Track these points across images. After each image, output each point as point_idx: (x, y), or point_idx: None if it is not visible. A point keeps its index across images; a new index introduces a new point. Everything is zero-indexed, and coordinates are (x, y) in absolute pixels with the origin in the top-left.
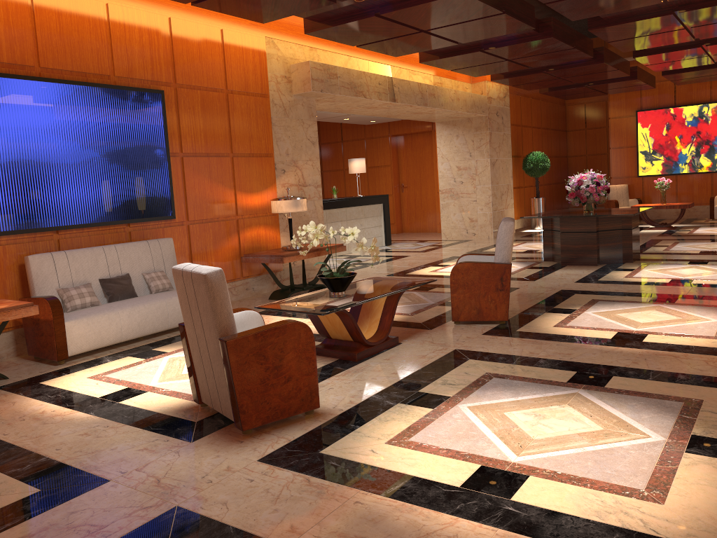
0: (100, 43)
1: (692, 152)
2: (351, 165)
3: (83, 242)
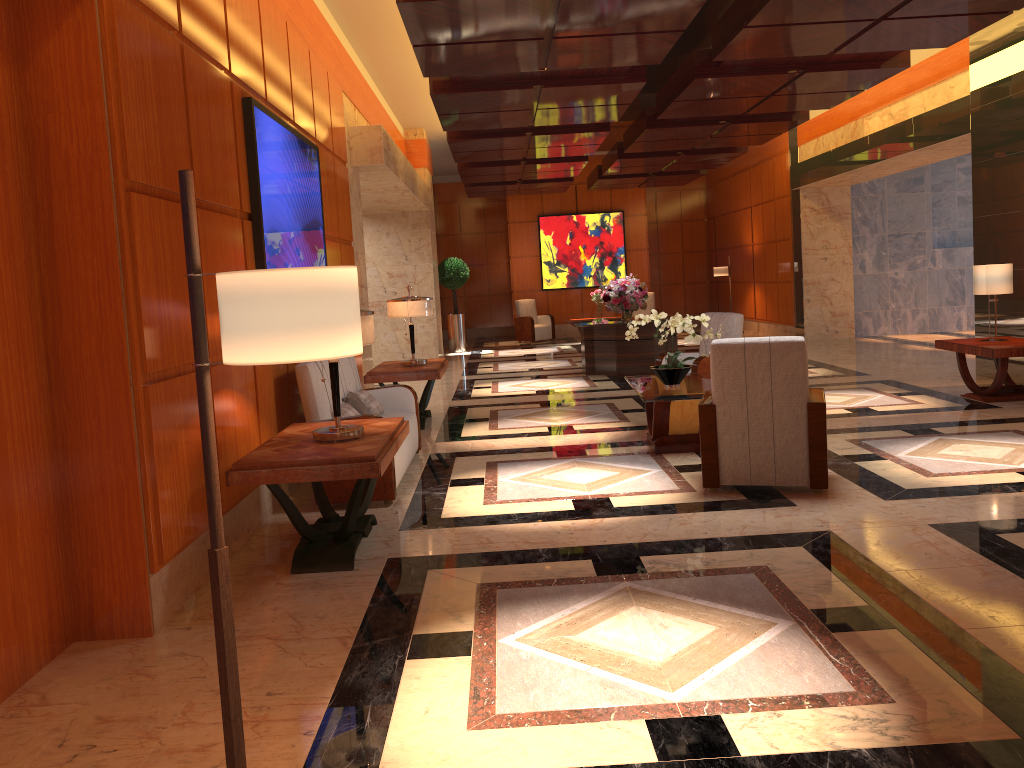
0: (287, 76)
1: (597, 264)
2: None
3: None
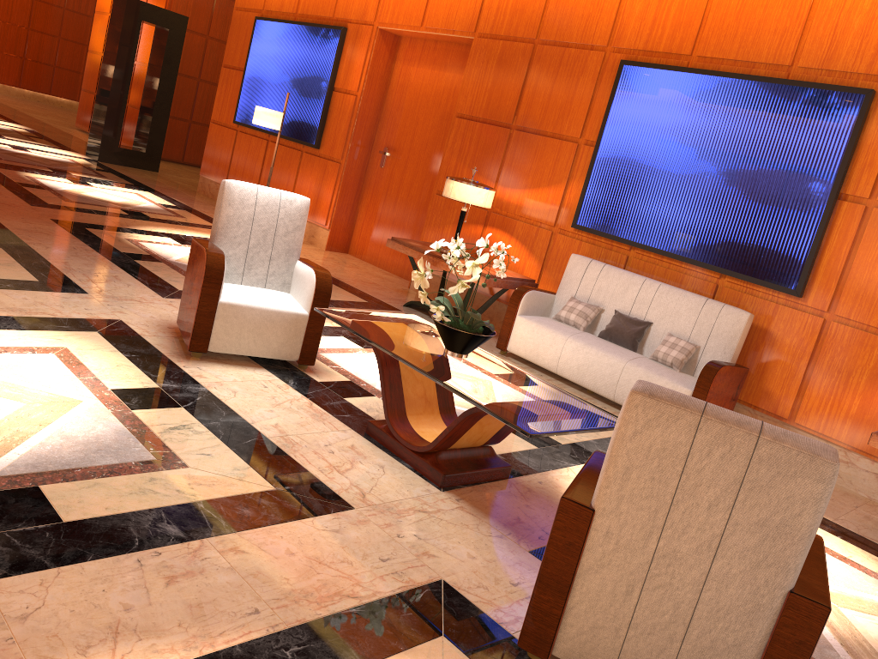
0: (793, 20)
1: None
2: None
3: (656, 272)
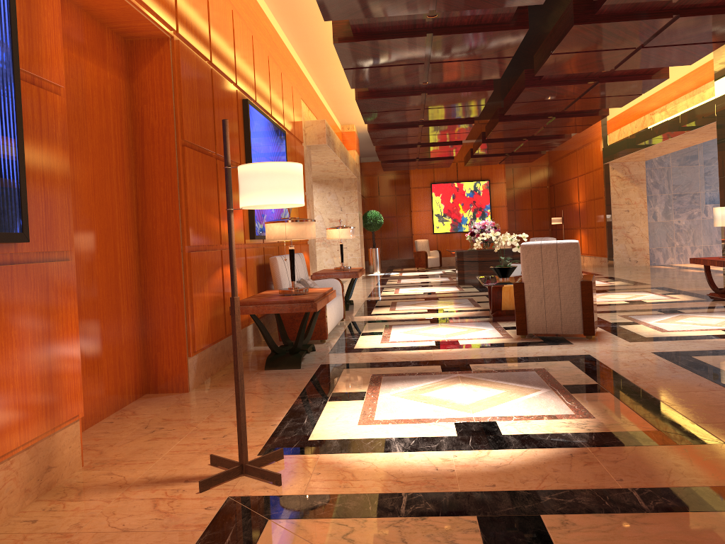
0: (268, 87)
1: (471, 216)
2: None
3: (269, 251)
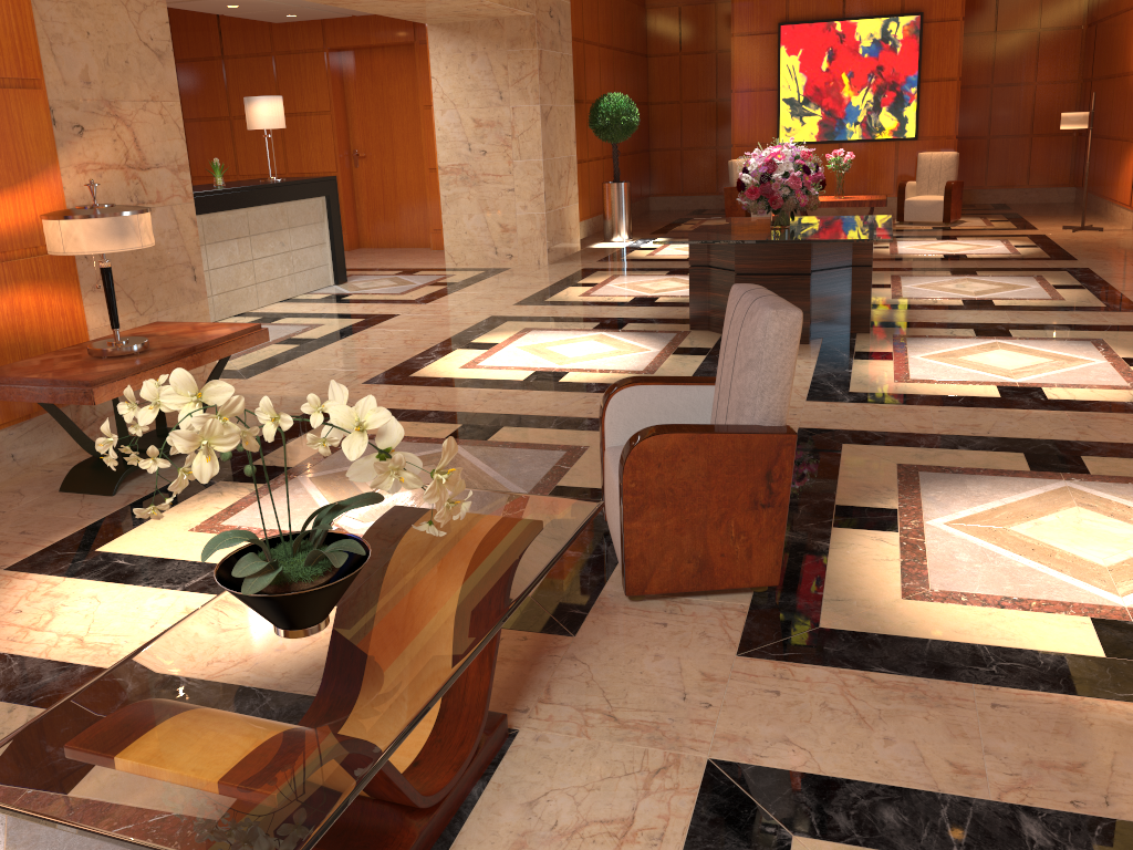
0: None
1: (869, 103)
2: (253, 112)
3: None
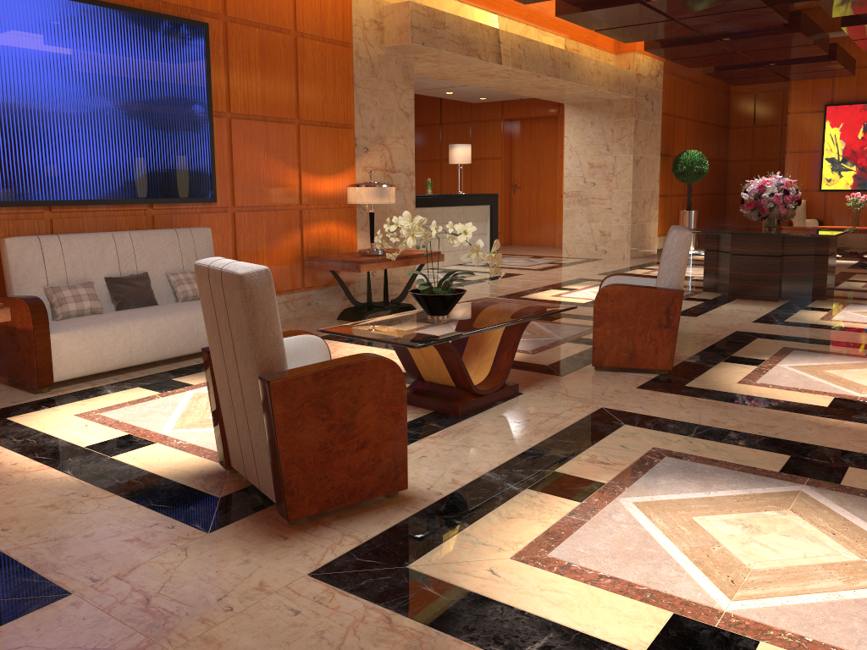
0: None
1: None
2: (453, 153)
3: (86, 225)
